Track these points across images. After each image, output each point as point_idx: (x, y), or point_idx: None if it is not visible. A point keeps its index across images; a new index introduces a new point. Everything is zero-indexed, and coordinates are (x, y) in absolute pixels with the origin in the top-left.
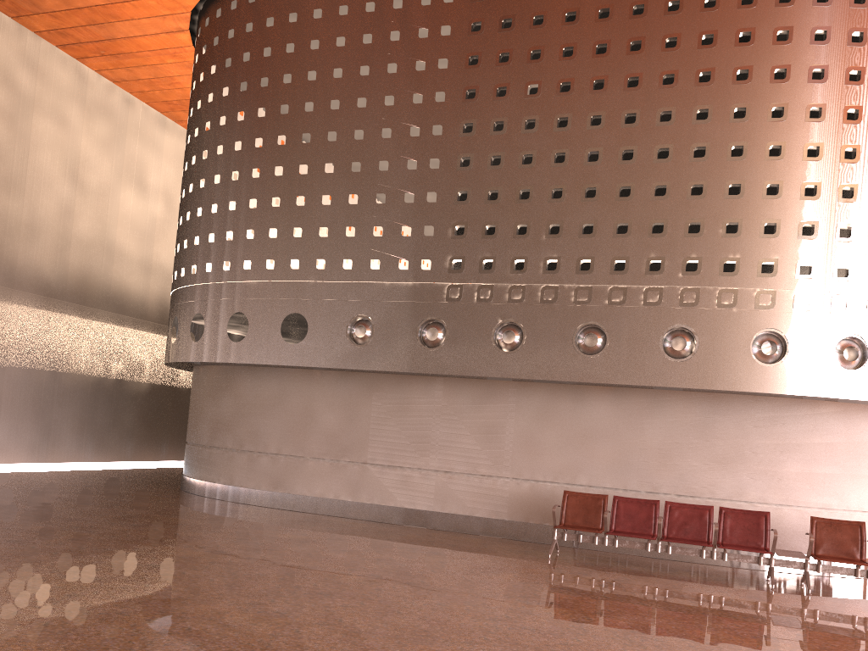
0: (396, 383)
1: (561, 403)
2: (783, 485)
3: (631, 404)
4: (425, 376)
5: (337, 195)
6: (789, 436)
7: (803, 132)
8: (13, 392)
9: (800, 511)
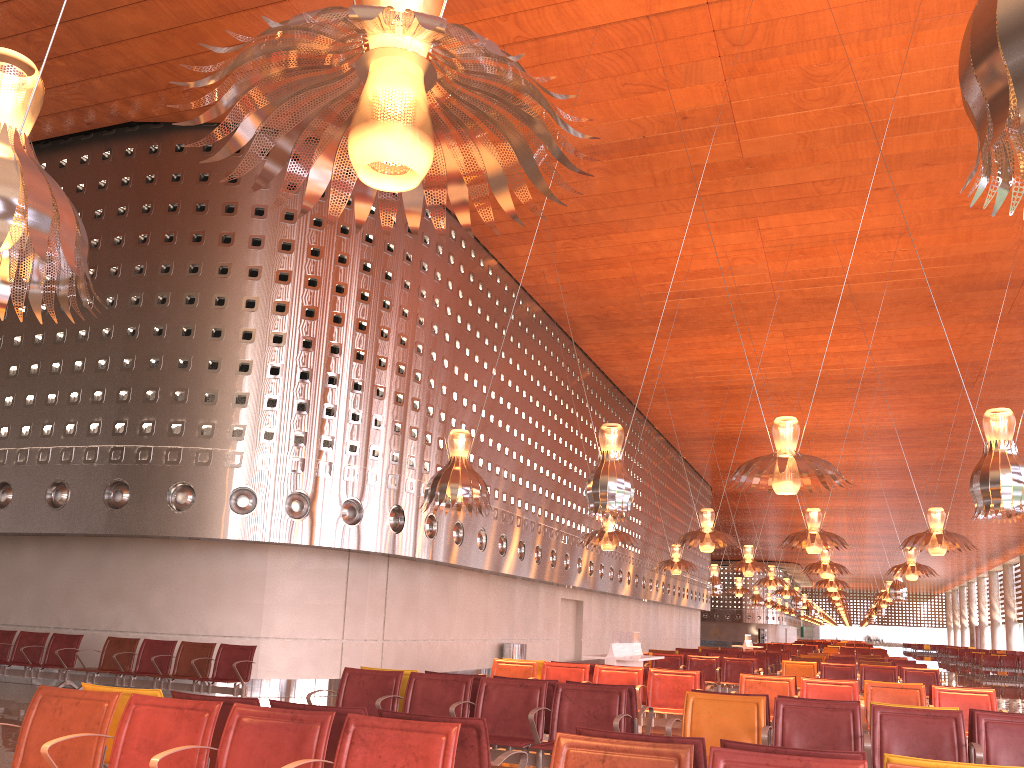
0: None
1: (4, 552)
2: (150, 615)
3: (50, 550)
4: None
5: None
6: (157, 571)
7: (152, 316)
8: None
9: (162, 637)
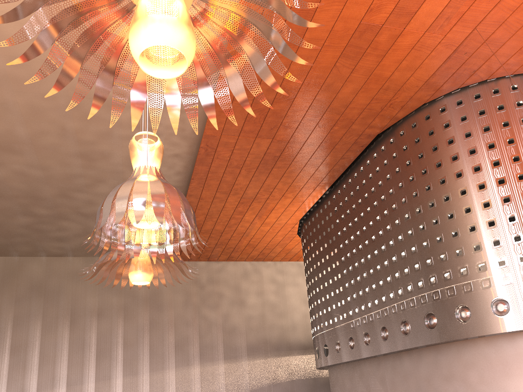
0: (358, 364)
1: (396, 362)
2: (472, 387)
3: (414, 357)
4: (363, 359)
5: (324, 296)
6: (467, 360)
7: (416, 221)
8: (299, 389)
9: None
